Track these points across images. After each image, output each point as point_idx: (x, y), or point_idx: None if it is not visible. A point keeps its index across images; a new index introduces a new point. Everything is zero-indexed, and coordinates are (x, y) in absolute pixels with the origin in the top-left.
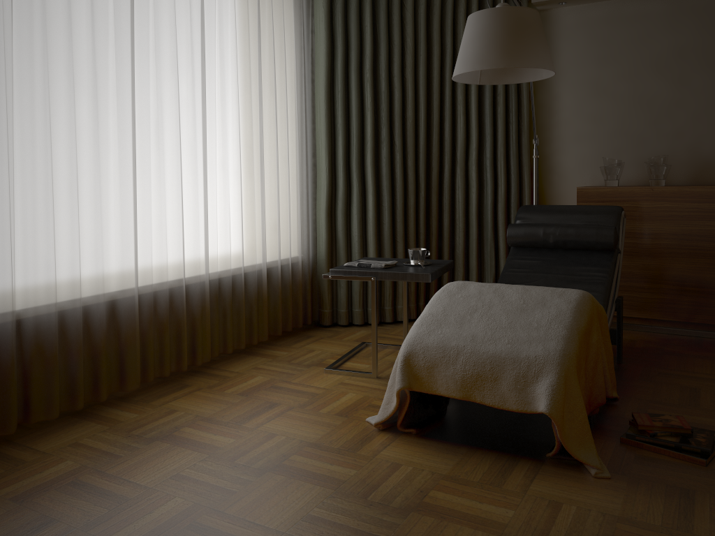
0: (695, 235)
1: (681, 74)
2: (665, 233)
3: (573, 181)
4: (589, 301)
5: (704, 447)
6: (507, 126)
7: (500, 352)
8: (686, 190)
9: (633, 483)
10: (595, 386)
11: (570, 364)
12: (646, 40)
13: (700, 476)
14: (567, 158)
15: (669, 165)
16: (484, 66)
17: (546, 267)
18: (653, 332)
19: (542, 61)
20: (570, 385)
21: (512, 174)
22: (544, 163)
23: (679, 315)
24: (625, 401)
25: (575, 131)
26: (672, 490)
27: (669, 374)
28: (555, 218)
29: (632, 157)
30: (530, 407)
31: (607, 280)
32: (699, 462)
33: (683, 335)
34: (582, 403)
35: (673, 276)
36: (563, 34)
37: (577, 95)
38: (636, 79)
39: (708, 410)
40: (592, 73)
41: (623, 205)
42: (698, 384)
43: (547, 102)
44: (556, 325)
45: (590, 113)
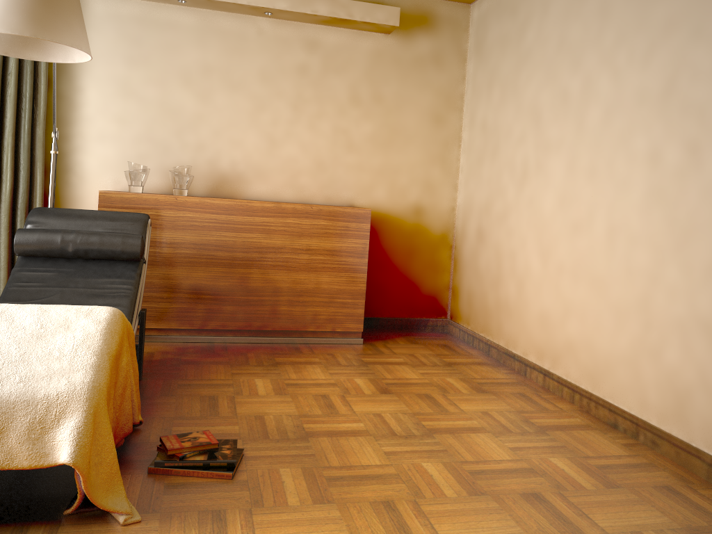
0: (212, 245)
1: (206, 90)
2: (186, 242)
3: (94, 183)
4: (121, 320)
5: (230, 459)
6: (19, 113)
7: (9, 394)
8: (207, 201)
9: (166, 519)
10: (123, 415)
11: (101, 397)
12: (176, 49)
13: (229, 491)
14: (88, 158)
15: (193, 176)
16: (2, 29)
17: (63, 280)
18: (170, 342)
19: (78, 40)
20: (99, 423)
21: (21, 170)
22: (62, 161)
23: (194, 323)
24: (149, 423)
25: (98, 130)
26: (204, 516)
27: (188, 385)
28: (76, 224)
29: (157, 164)
30: (48, 460)
31: (132, 293)
32: (226, 476)
33: (197, 342)
34: (113, 440)
35: (191, 284)
36: (91, 23)
37: (104, 92)
38: (165, 86)
39: (227, 417)
40: (121, 72)
41: (148, 213)
42: (216, 392)
43: (69, 94)
44: (83, 352)
45: (116, 113)
